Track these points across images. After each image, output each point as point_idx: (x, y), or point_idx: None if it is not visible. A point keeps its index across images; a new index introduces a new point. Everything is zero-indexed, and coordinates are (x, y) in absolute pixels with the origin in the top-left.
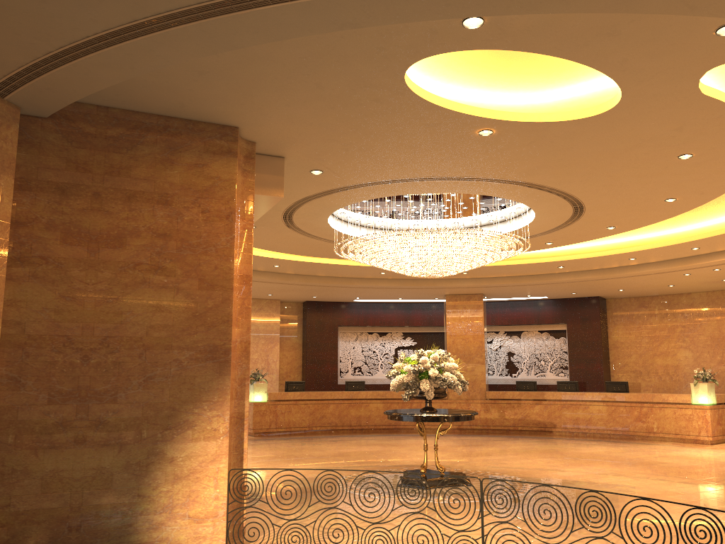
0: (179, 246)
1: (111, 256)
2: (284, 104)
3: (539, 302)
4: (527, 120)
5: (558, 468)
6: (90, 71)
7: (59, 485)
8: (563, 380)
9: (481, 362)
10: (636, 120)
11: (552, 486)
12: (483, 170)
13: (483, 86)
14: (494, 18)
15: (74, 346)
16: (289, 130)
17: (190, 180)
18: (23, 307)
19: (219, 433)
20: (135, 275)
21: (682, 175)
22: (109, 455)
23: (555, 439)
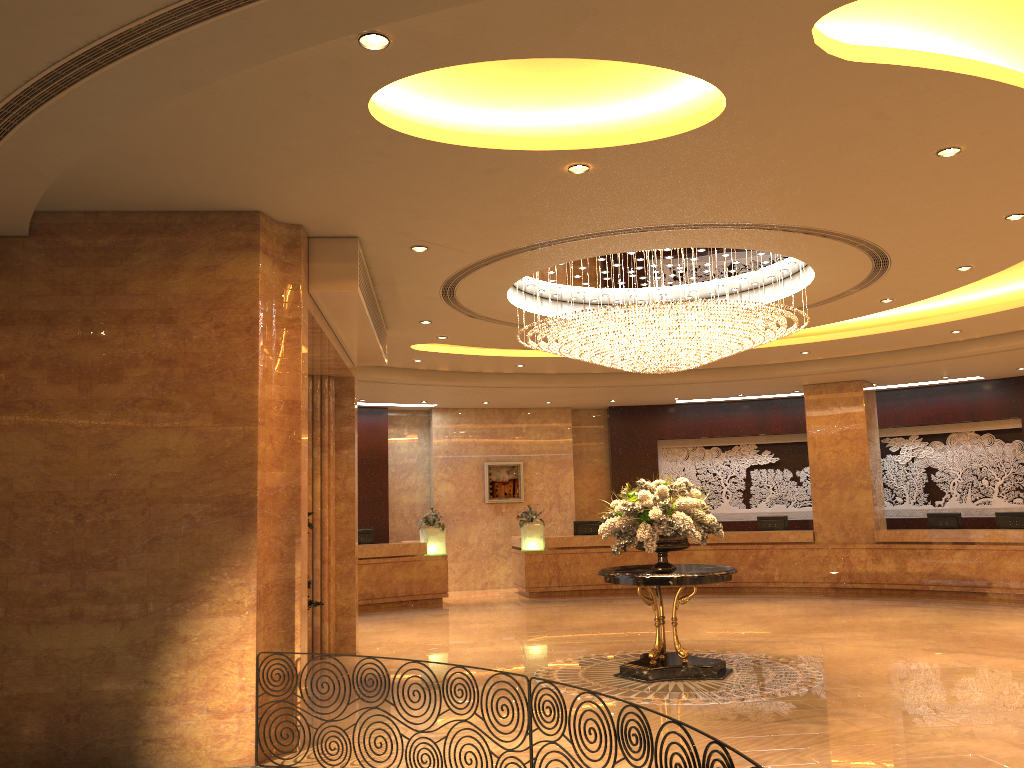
0: (187, 373)
1: (106, 392)
2: (278, 177)
3: (973, 385)
4: (621, 142)
5: (907, 656)
6: (4, 183)
7: (54, 667)
8: (1022, 510)
9: (865, 485)
10: (788, 115)
11: (596, 695)
12: (644, 216)
13: (556, 103)
14: (395, 29)
15: (67, 503)
16: (323, 205)
17: (199, 289)
18: (9, 460)
19: (243, 607)
20: (135, 414)
21: (985, 178)
22: (110, 632)
23: (978, 606)
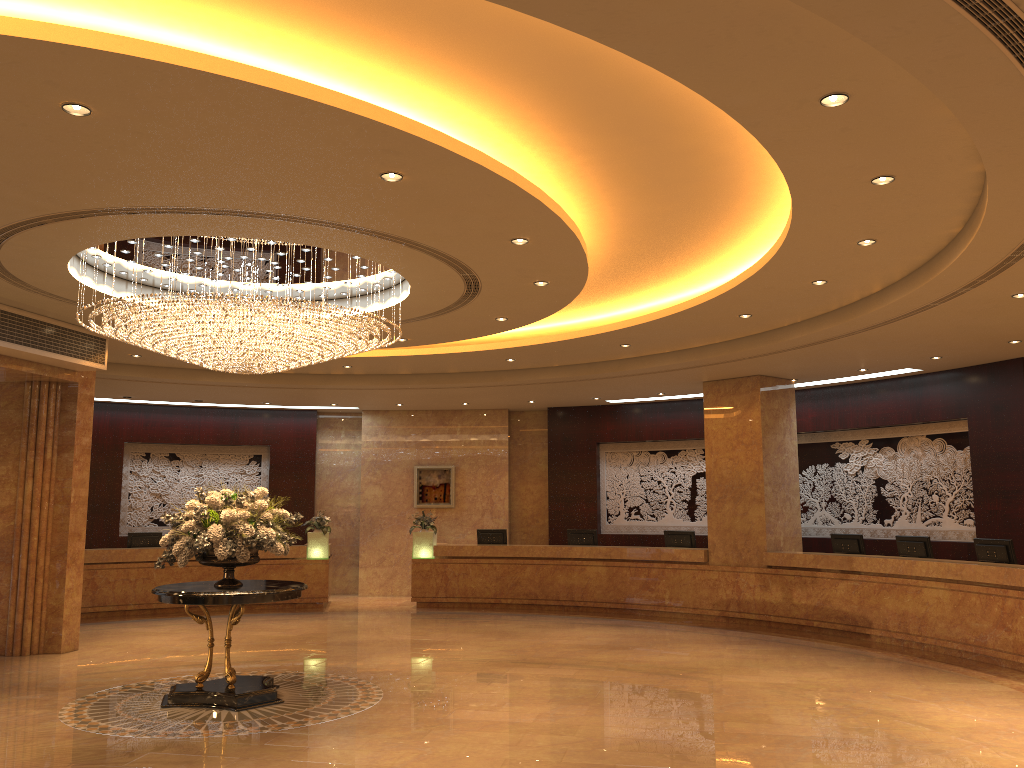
0: None
1: None
2: None
3: (919, 379)
4: None
5: (511, 703)
6: None
7: None
8: (972, 534)
9: (758, 499)
10: None
11: None
12: None
13: None
14: None
15: None
16: None
17: None
18: None
19: None
20: None
21: (218, 135)
22: None
23: (820, 650)
